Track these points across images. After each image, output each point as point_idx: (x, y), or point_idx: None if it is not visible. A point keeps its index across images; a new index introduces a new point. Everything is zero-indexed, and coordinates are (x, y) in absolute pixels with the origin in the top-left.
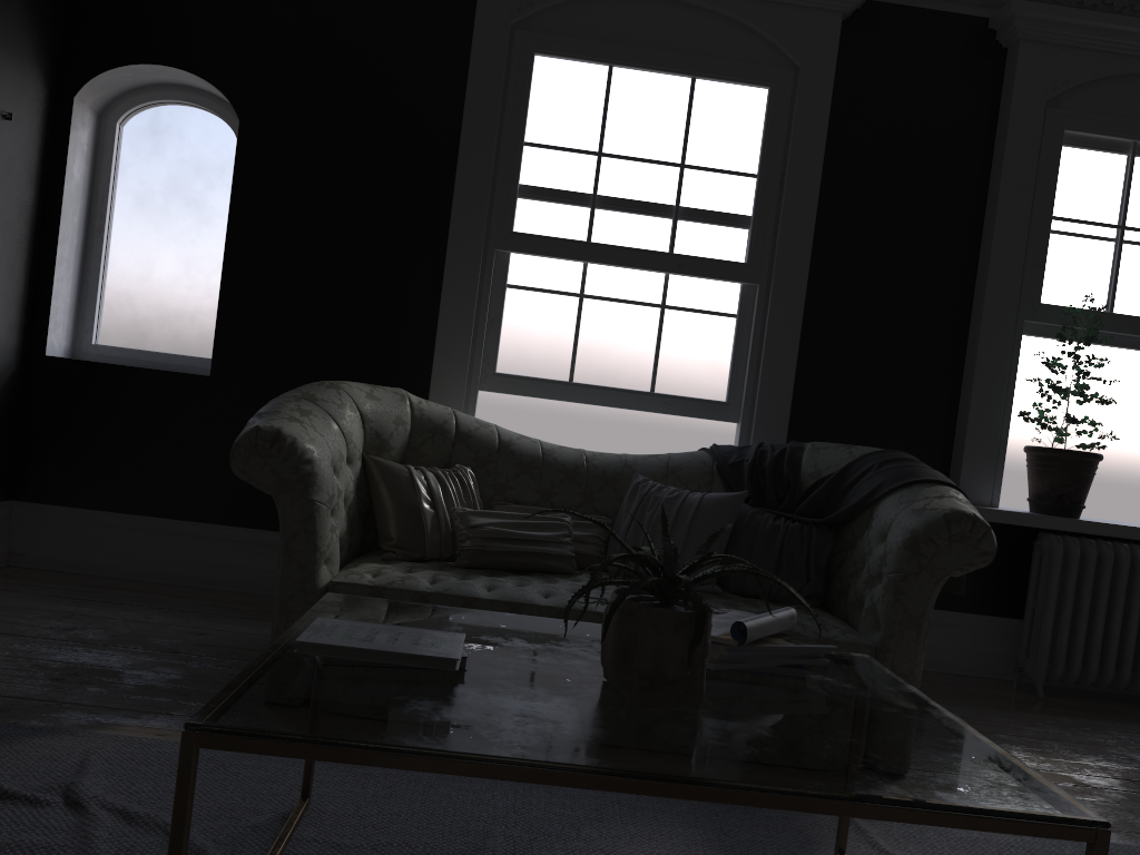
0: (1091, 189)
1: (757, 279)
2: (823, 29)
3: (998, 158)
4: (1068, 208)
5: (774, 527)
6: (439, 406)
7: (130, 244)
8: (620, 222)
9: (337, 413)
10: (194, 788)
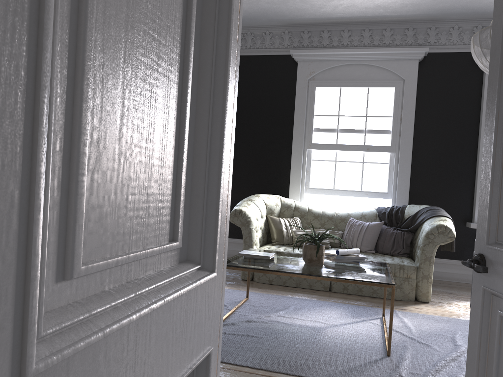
0: None
1: (394, 151)
2: (412, 66)
3: (482, 100)
4: None
5: (392, 232)
6: (289, 199)
7: None
8: (346, 136)
9: (258, 204)
10: None
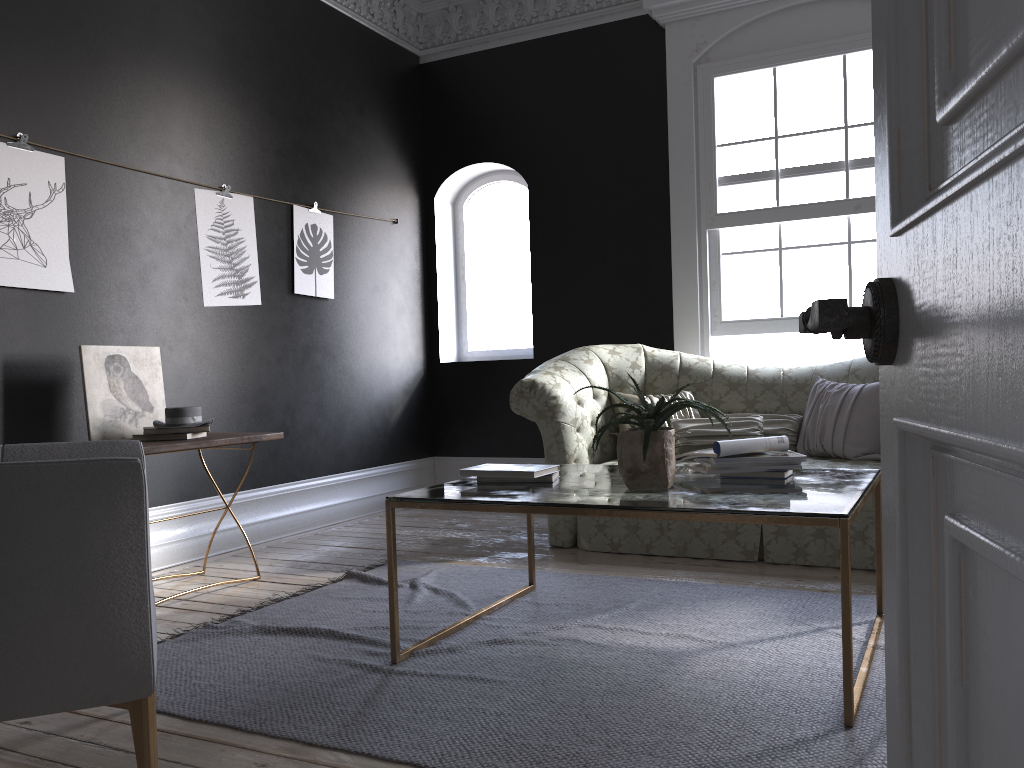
0: None
1: None
2: None
3: None
4: None
5: None
6: (668, 352)
7: (481, 282)
8: (801, 185)
9: (583, 366)
10: (394, 527)
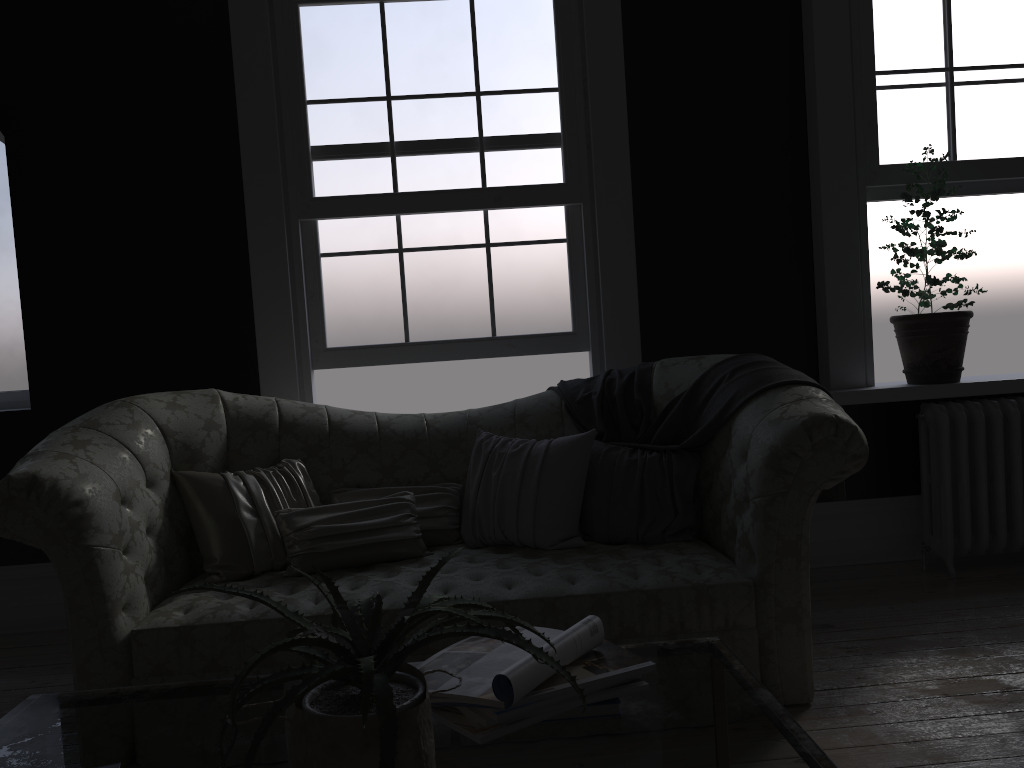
0: (911, 35)
1: (579, 198)
2: None
3: (807, 21)
4: (890, 60)
5: (631, 462)
6: (259, 399)
7: None
8: (424, 165)
9: (127, 435)
10: None
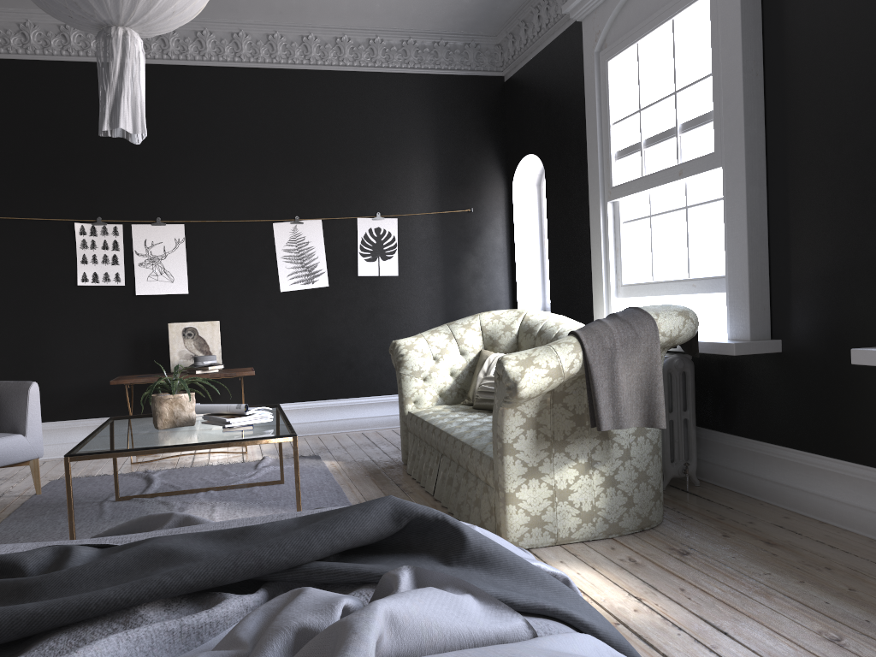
0: None
1: (719, 163)
2: None
3: None
4: None
5: None
6: (543, 316)
7: None
8: (653, 154)
9: (457, 329)
10: None
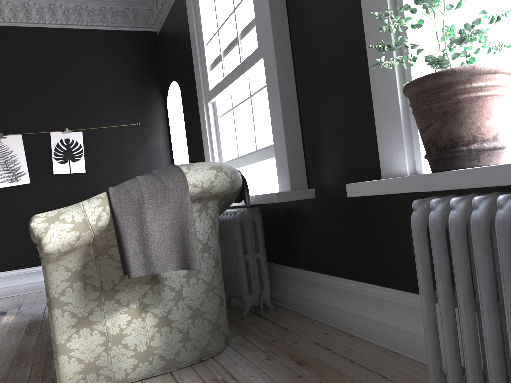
0: None
1: (261, 54)
2: None
3: None
4: None
5: None
6: None
7: None
8: (228, 60)
9: None
10: None
